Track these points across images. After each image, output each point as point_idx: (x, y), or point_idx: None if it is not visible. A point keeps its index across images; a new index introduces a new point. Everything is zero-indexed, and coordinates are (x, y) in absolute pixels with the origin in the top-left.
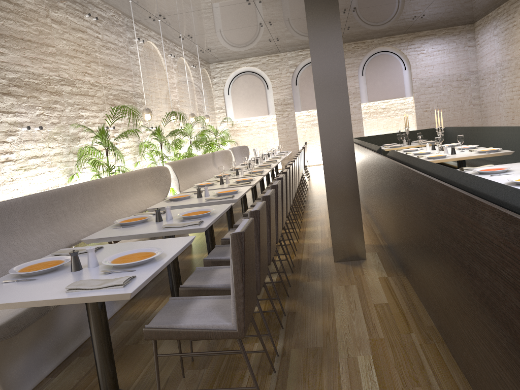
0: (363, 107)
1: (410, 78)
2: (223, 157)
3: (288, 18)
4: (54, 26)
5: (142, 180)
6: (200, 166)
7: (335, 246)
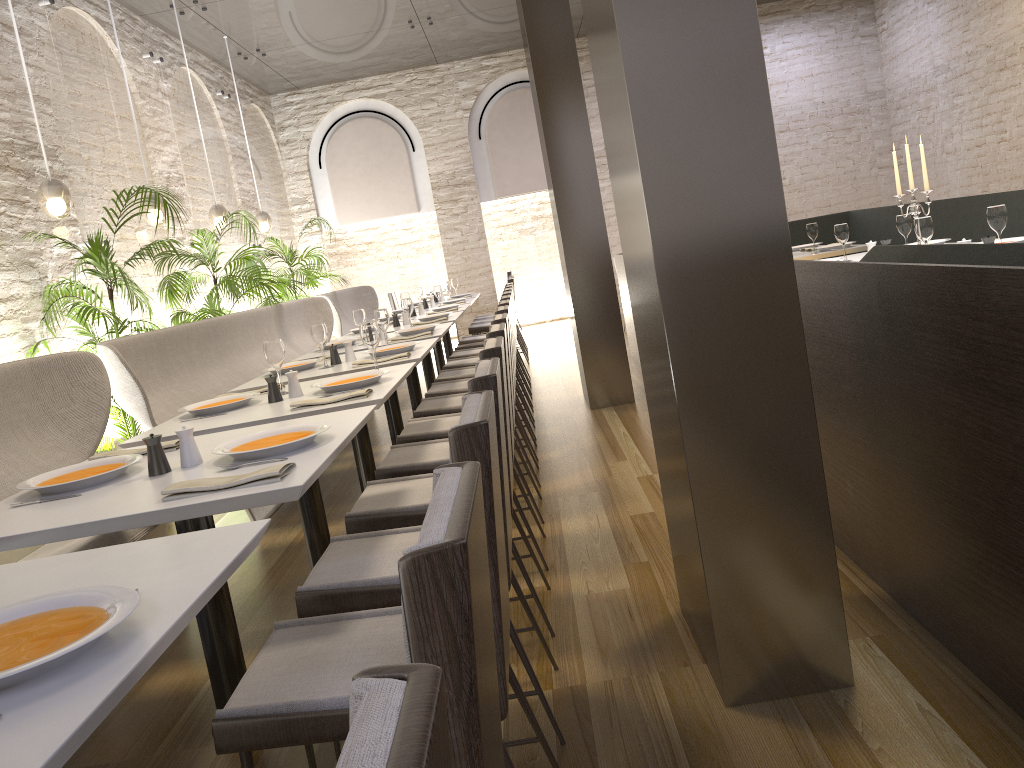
0: None
1: None
2: (309, 316)
3: None
4: None
5: None
6: (239, 343)
7: (728, 642)
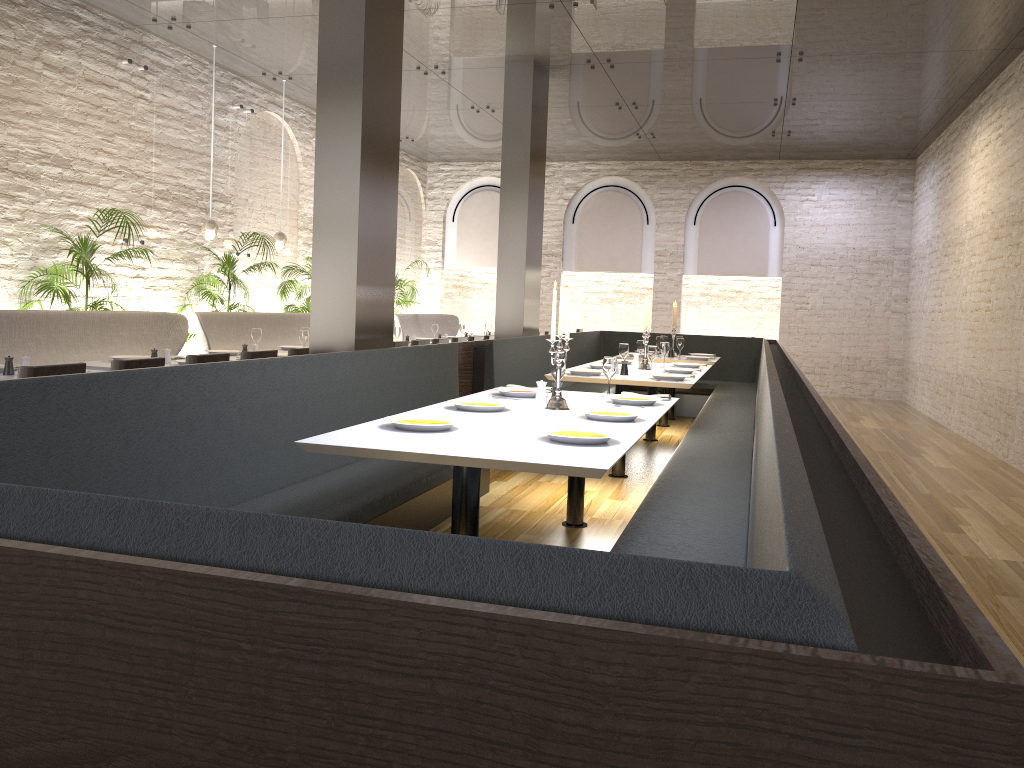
0: (700, 283)
1: (782, 244)
2: None
3: None
4: (46, 75)
5: (130, 328)
6: None
7: None
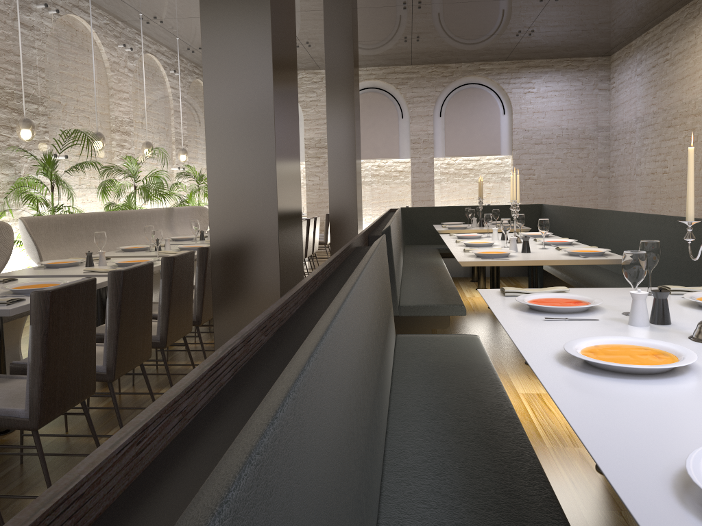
0: (440, 164)
1: (510, 128)
2: (194, 218)
3: (314, 7)
4: None
5: None
6: (132, 228)
7: None
